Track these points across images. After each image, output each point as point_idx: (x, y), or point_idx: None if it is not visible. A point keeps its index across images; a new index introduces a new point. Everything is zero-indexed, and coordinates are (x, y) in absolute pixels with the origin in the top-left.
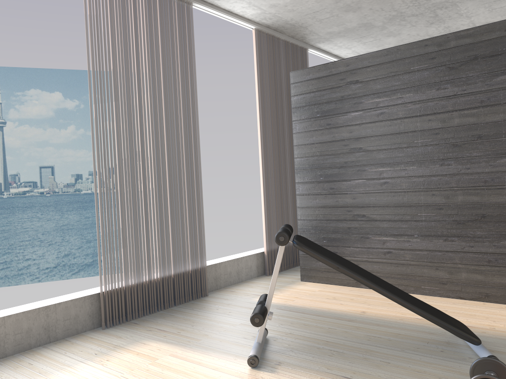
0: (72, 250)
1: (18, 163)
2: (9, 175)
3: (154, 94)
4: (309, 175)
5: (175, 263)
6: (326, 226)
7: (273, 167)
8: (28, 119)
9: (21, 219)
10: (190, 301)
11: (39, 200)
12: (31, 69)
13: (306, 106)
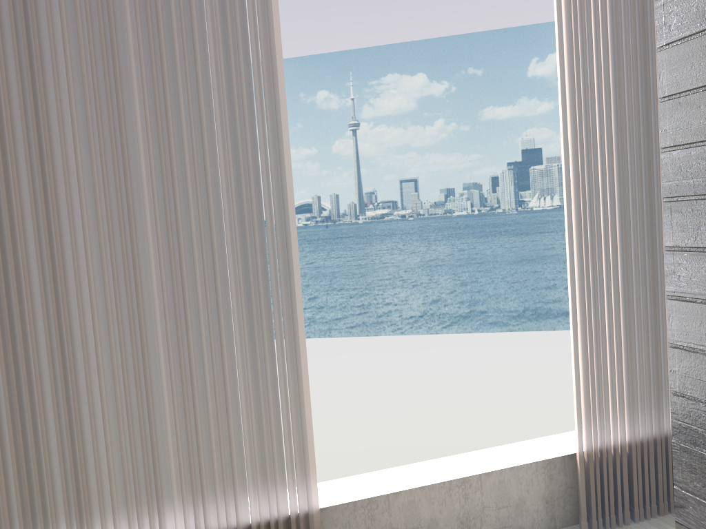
0: (442, 295)
1: (374, 177)
2: (364, 193)
3: None
4: None
5: (184, 512)
6: None
7: (618, 182)
8: (384, 117)
9: (378, 251)
10: None
11: (400, 226)
12: (387, 46)
13: None
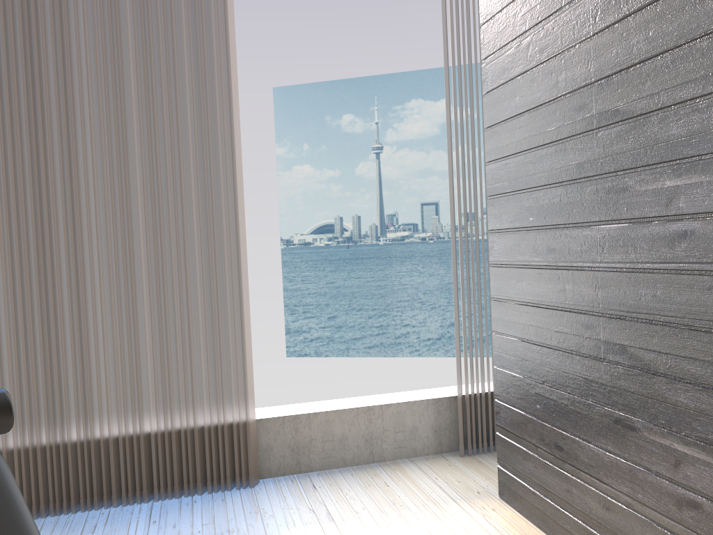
0: (460, 318)
1: (395, 199)
2: (386, 215)
3: (97, 40)
4: (510, 210)
5: (156, 409)
6: (541, 364)
7: None
8: (408, 141)
9: (398, 272)
10: (196, 496)
11: (420, 248)
12: (412, 72)
13: (504, 10)
